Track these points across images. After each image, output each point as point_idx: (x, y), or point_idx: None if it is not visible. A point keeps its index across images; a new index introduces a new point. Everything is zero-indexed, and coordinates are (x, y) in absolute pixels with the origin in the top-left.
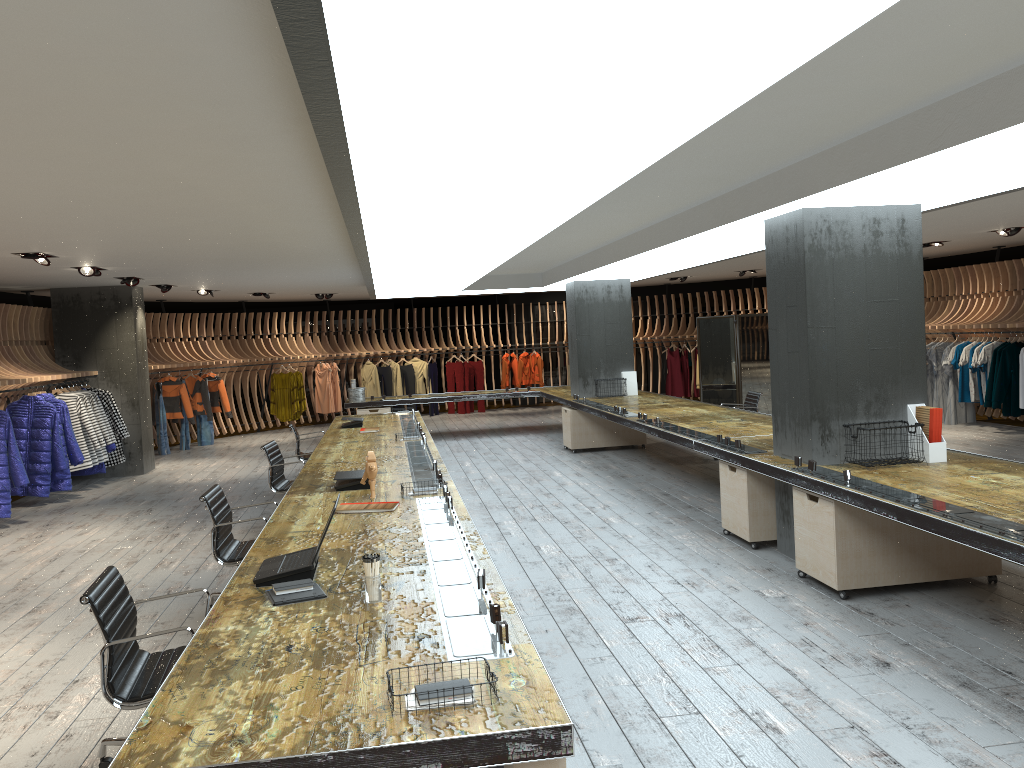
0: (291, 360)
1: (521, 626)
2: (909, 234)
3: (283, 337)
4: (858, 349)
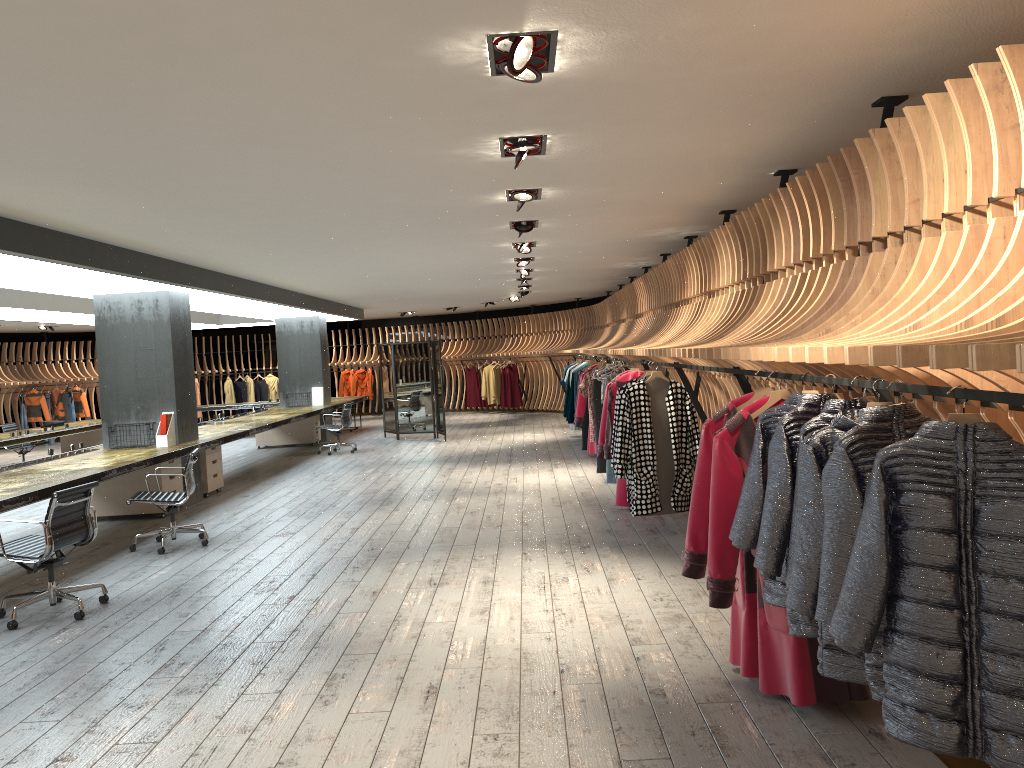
0: None
1: None
2: (161, 308)
3: None
4: (130, 378)
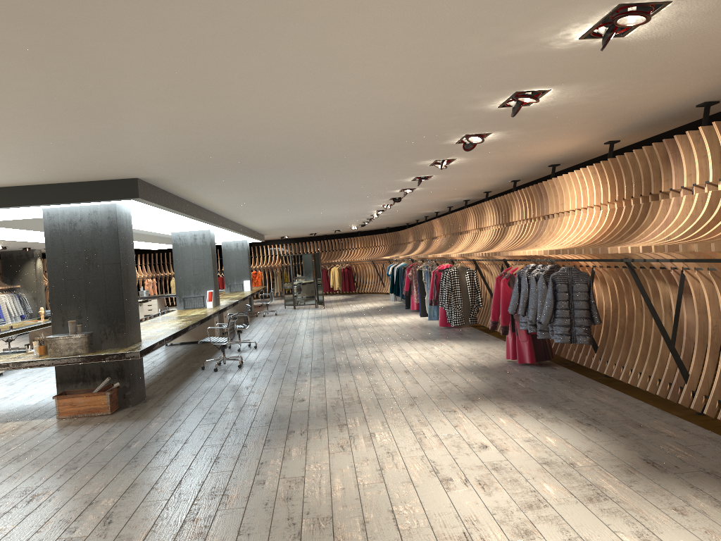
0: None
1: (5, 332)
2: (206, 238)
3: None
4: (190, 274)
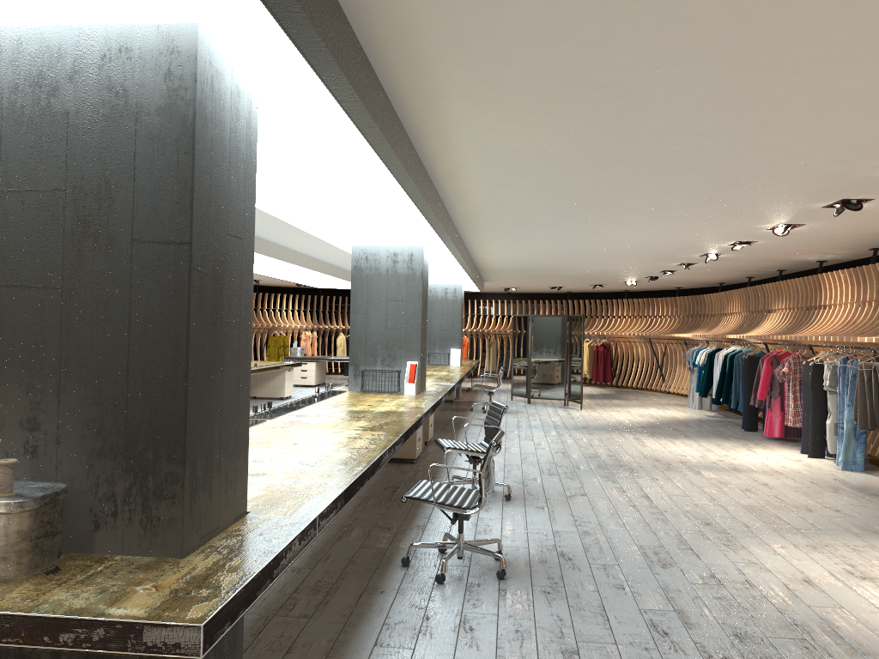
0: (286, 328)
1: None
2: (415, 263)
3: (283, 311)
4: (380, 327)
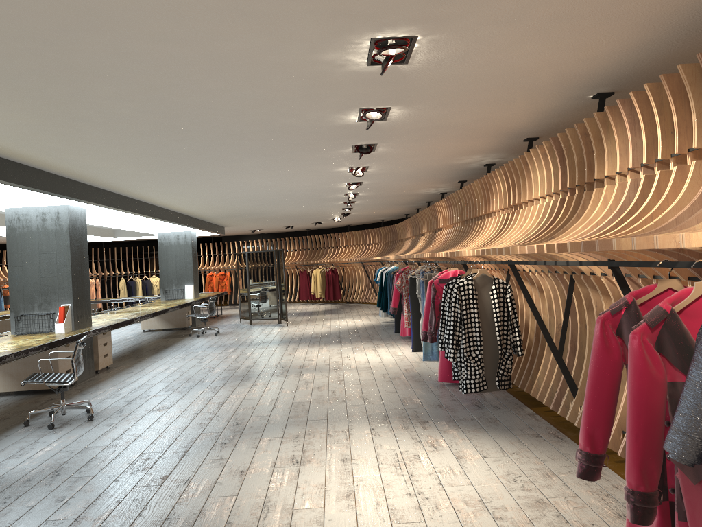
0: None
1: None
2: (62, 219)
3: None
4: (35, 277)
